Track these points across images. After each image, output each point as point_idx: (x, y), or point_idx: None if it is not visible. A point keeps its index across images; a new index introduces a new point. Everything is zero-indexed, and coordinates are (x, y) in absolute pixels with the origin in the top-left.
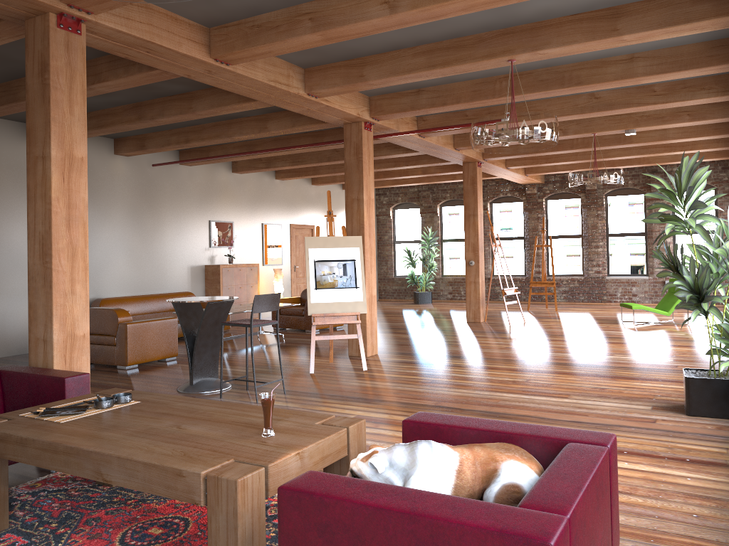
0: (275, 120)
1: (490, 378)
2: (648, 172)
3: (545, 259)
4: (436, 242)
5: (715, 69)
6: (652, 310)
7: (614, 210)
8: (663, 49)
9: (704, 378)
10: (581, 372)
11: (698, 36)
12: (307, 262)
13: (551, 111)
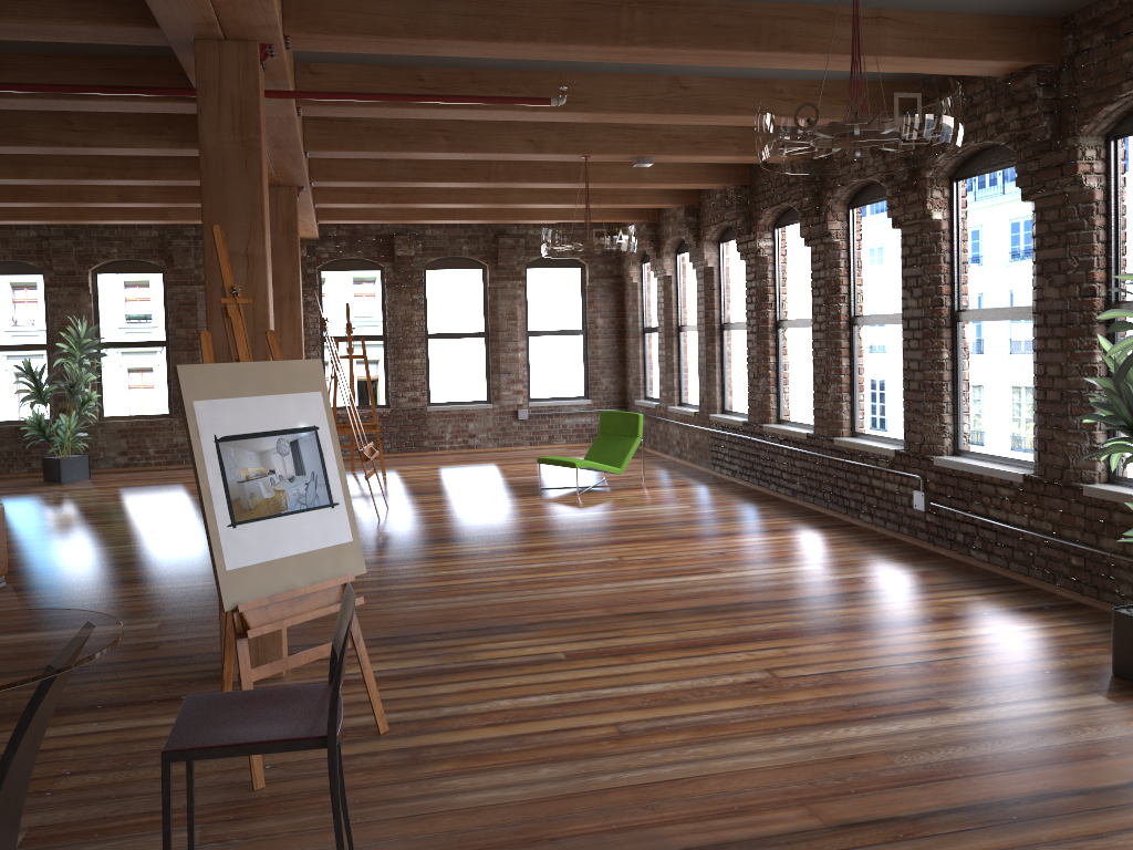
0: None
1: (699, 685)
2: (492, 233)
3: None
4: (96, 350)
5: (985, 67)
6: (602, 467)
7: (437, 294)
8: (925, 12)
9: None
10: (791, 627)
11: (1000, 1)
12: (196, 445)
13: (601, 99)
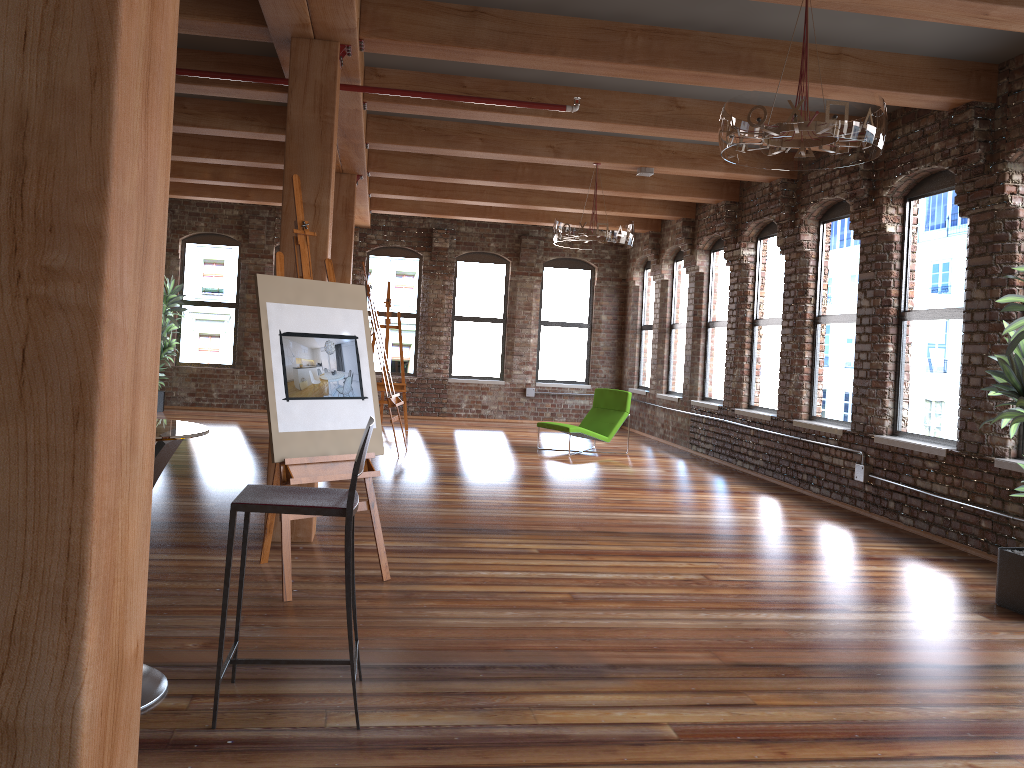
0: None
1: (644, 578)
2: (517, 234)
3: None
4: (178, 305)
5: (931, 101)
6: (592, 434)
7: (465, 283)
8: (880, 52)
9: None
10: (730, 551)
11: (943, 46)
12: (265, 335)
13: (610, 112)
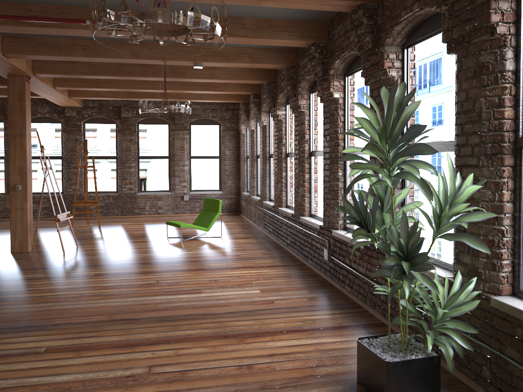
0: None
1: (96, 377)
2: None
3: (83, 177)
4: None
5: (334, 5)
6: (196, 227)
7: (145, 136)
8: None
9: (405, 360)
10: (199, 333)
11: None
12: None
13: None
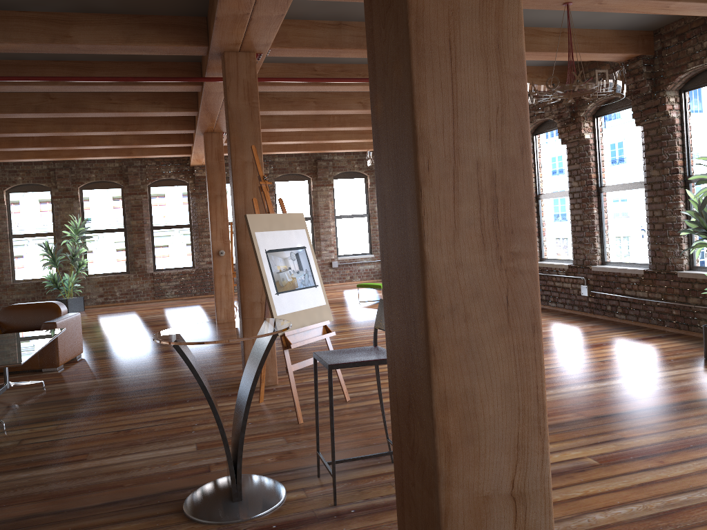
0: (89, 26)
1: None
2: (313, 159)
3: None
4: (85, 234)
5: (616, 57)
6: None
7: (282, 196)
8: (586, 29)
9: None
10: None
11: (624, 23)
12: (258, 254)
13: None
